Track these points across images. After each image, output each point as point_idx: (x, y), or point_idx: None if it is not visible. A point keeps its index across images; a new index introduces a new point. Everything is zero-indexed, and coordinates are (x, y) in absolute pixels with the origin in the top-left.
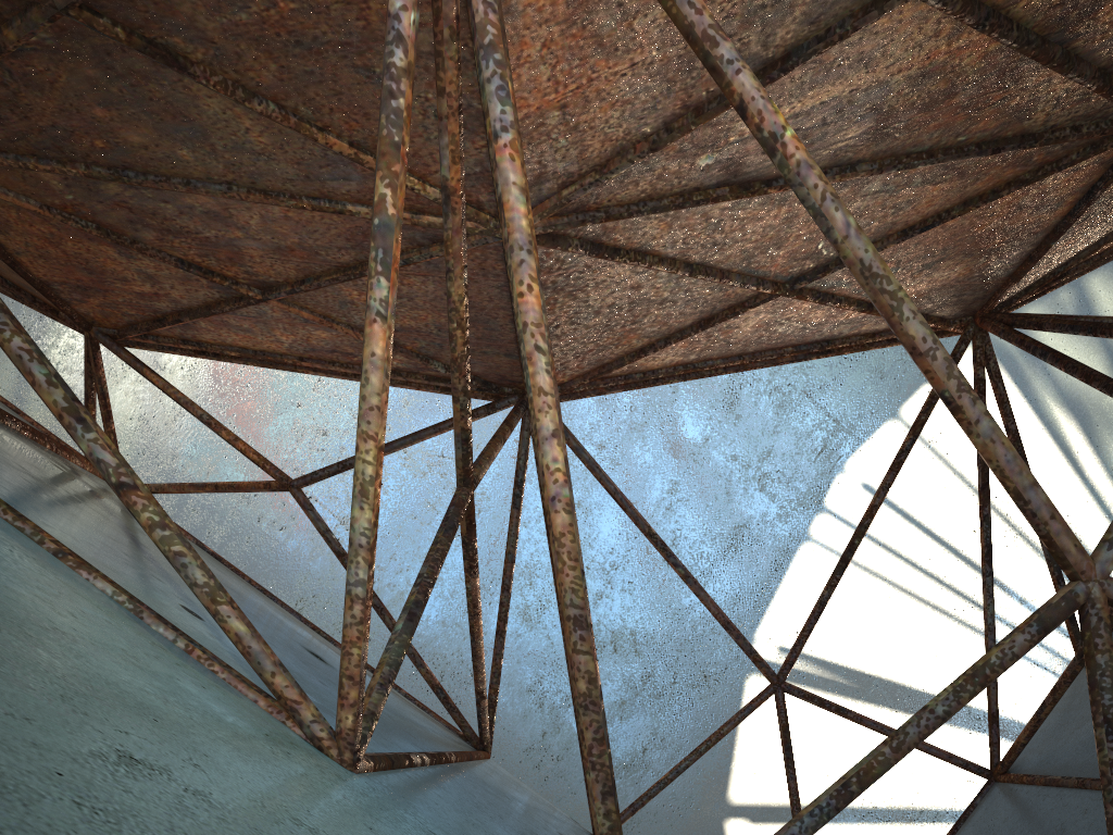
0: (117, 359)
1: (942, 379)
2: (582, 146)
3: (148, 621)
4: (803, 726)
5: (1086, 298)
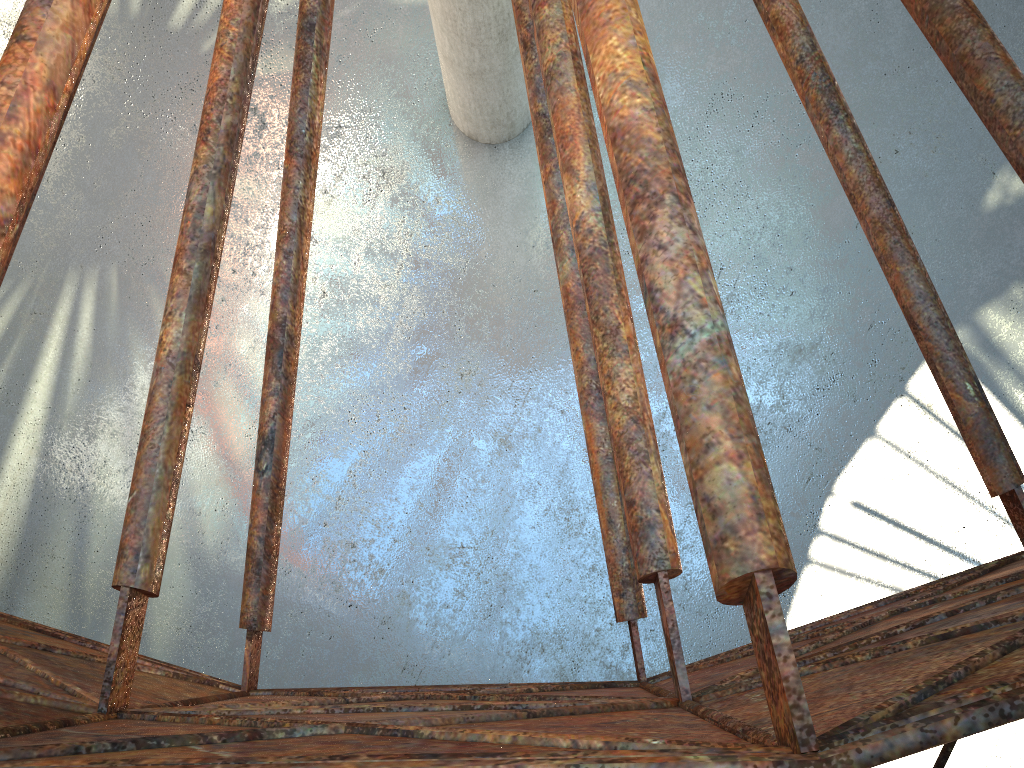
0: None
1: None
2: None
3: None
4: None
5: None
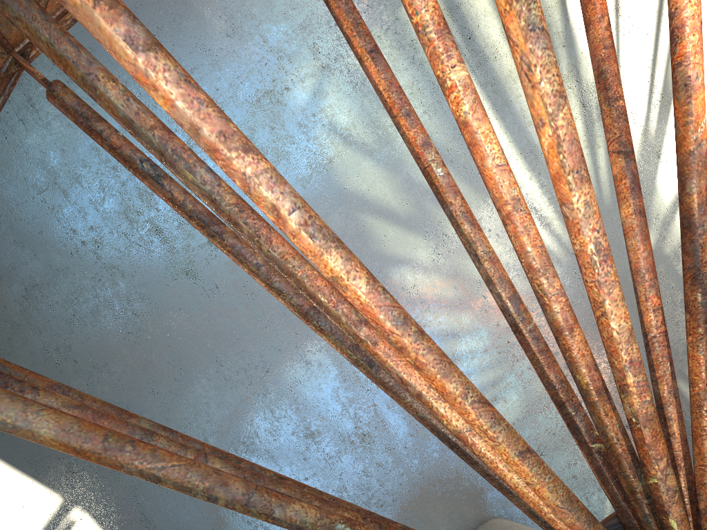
0: (407, 198)
1: None
2: None
3: None
4: (20, 518)
5: None
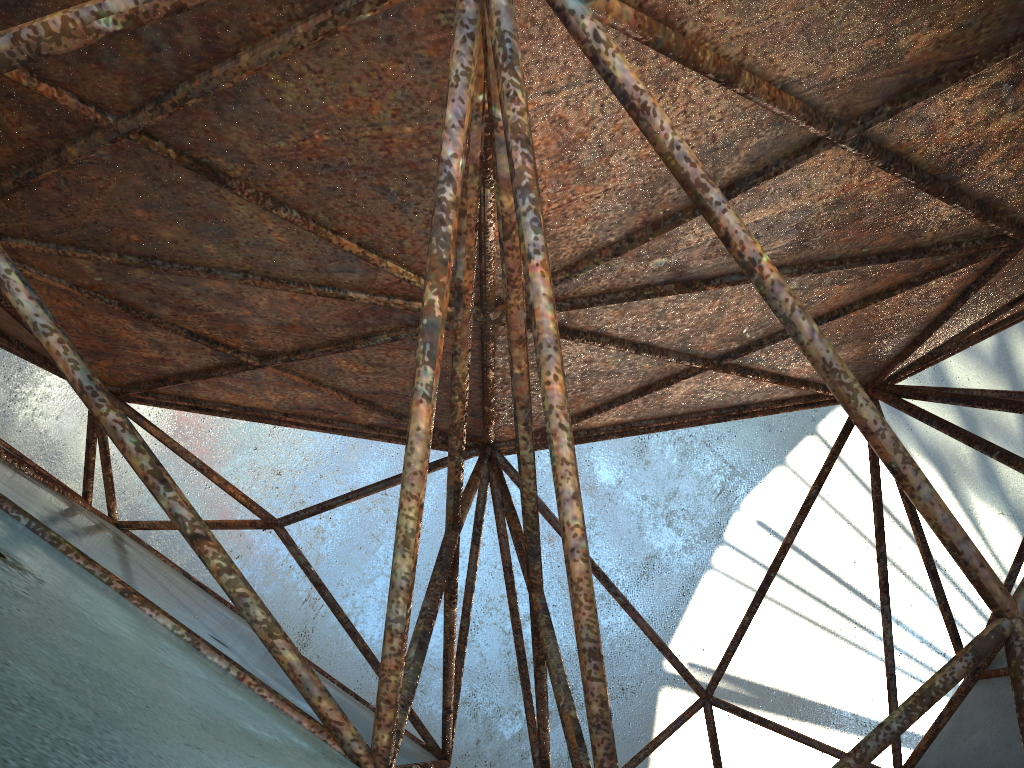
0: None
1: (890, 453)
2: (557, 250)
3: (204, 652)
4: None
5: (939, 367)
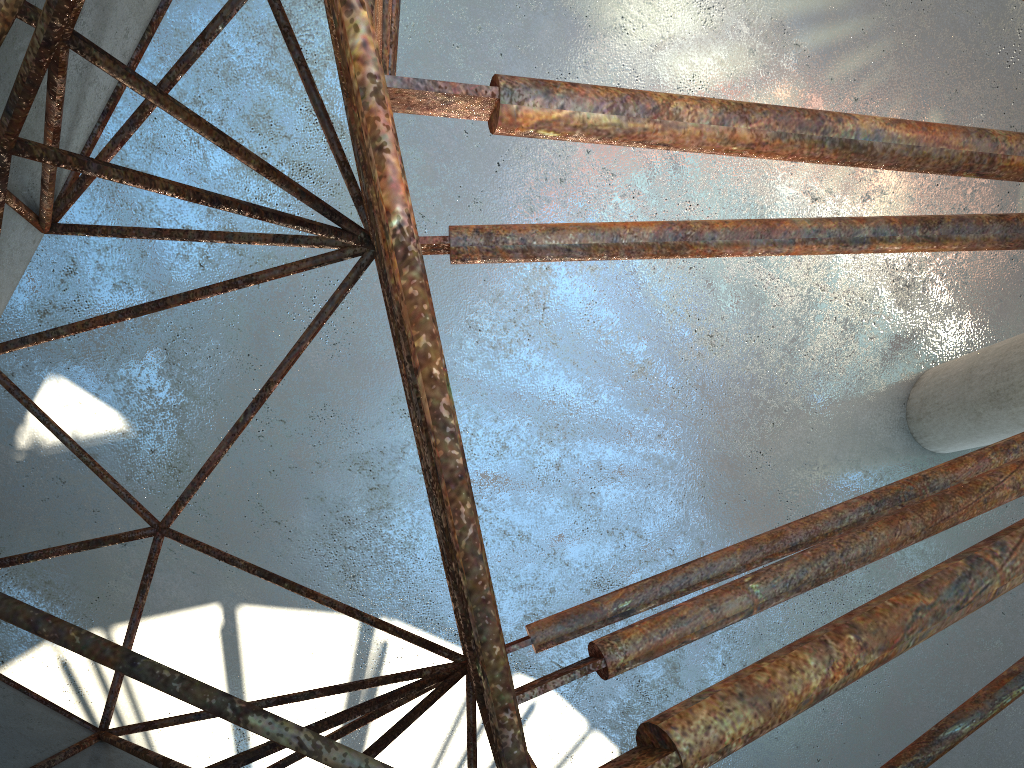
0: None
1: None
2: None
3: None
4: (315, 669)
5: None
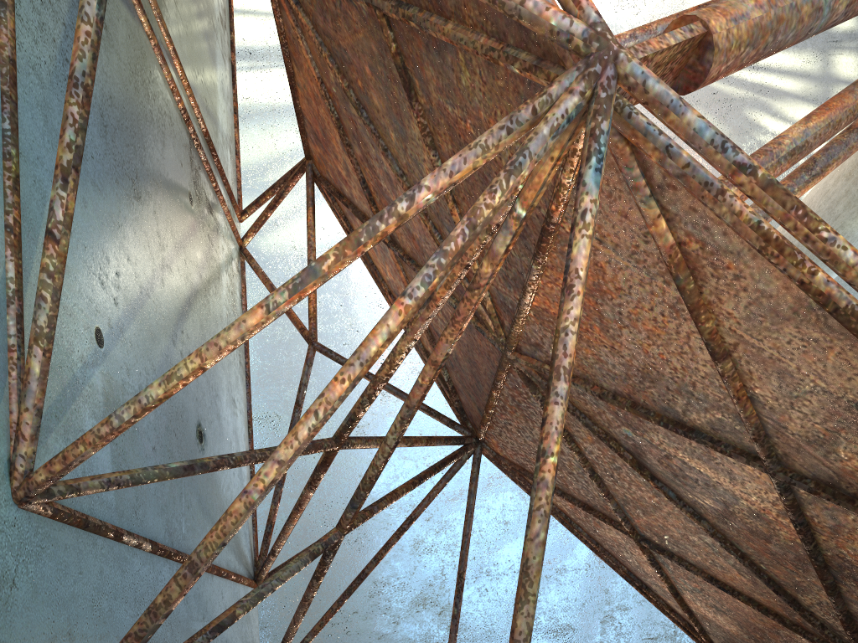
0: None
1: None
2: None
3: (9, 311)
4: None
5: None
